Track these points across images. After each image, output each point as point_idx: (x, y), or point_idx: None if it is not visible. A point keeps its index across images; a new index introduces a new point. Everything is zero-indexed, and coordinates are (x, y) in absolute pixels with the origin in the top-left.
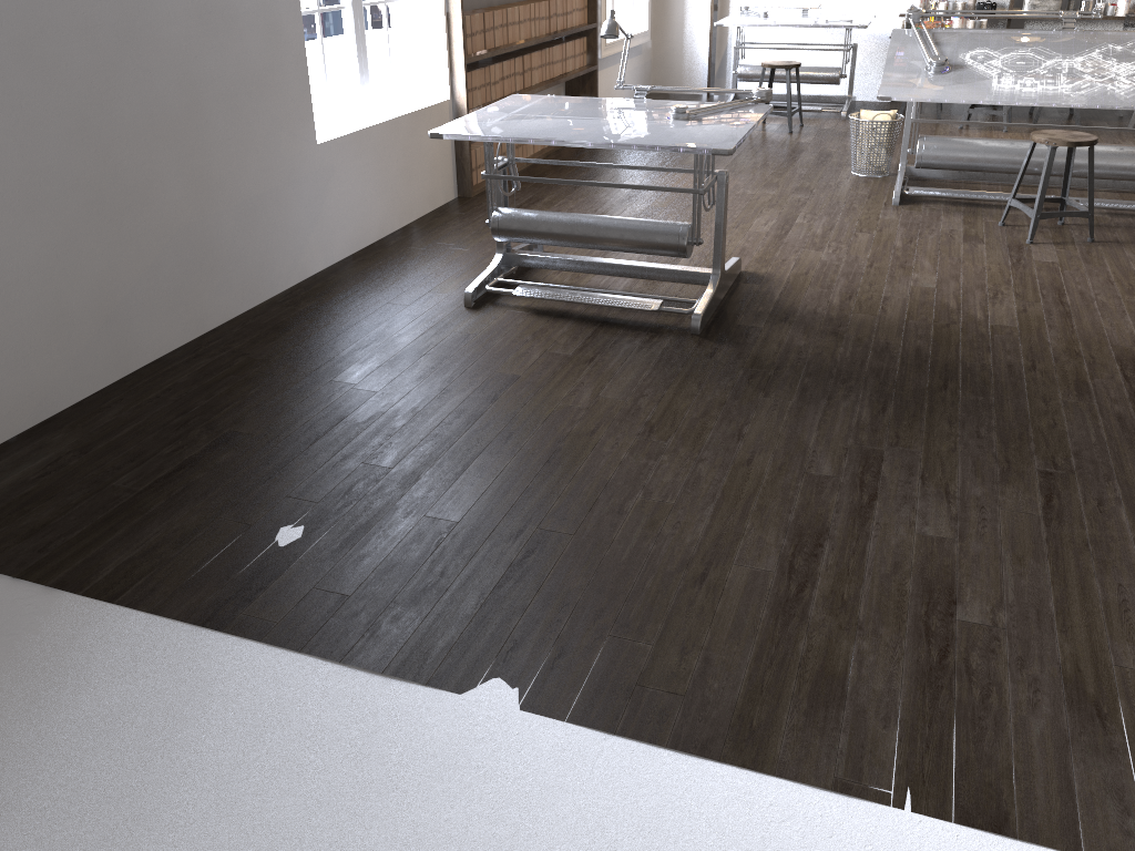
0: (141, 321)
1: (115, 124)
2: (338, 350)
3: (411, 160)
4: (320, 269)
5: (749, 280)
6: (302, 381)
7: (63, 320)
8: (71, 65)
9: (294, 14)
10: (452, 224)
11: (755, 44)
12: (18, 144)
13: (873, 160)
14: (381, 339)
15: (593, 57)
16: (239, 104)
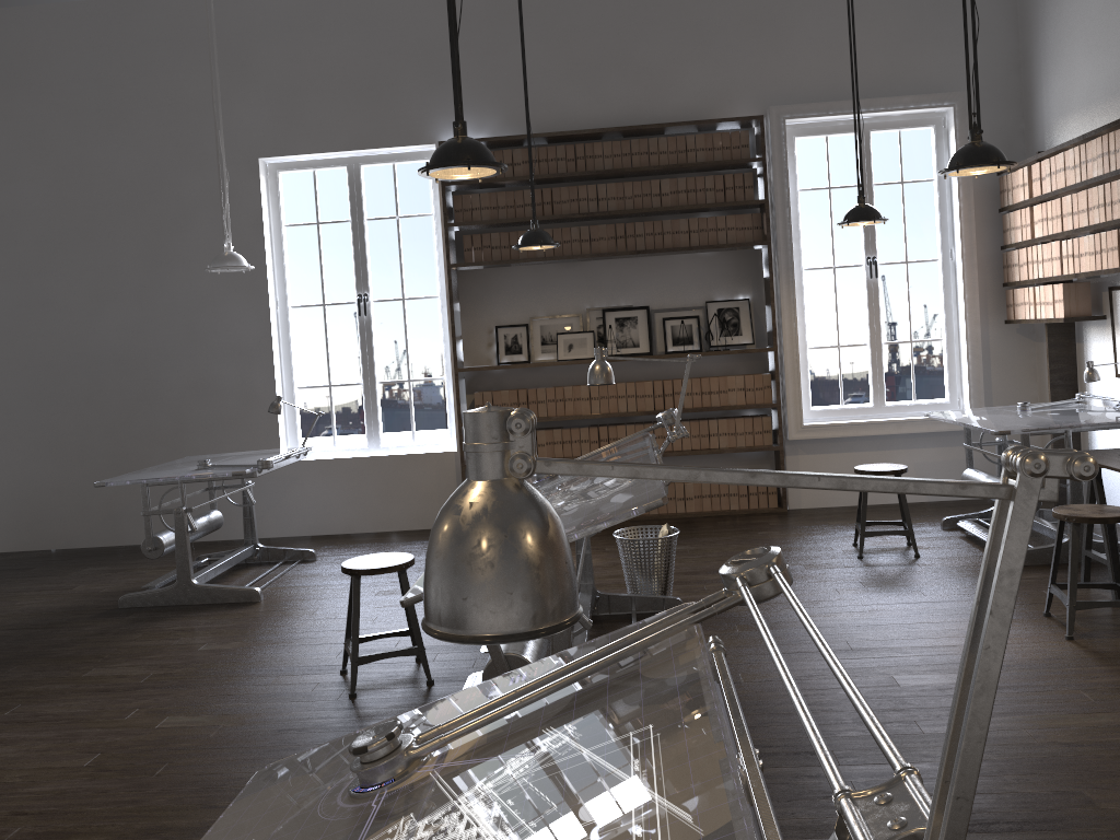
0: (129, 523)
1: (130, 432)
2: (131, 561)
3: (394, 487)
4: (275, 536)
5: (233, 605)
6: (90, 564)
7: (87, 509)
8: (111, 406)
9: (269, 388)
10: (384, 537)
11: (1108, 447)
12: (80, 434)
13: (653, 586)
14: (145, 563)
15: (777, 437)
16: (215, 432)
